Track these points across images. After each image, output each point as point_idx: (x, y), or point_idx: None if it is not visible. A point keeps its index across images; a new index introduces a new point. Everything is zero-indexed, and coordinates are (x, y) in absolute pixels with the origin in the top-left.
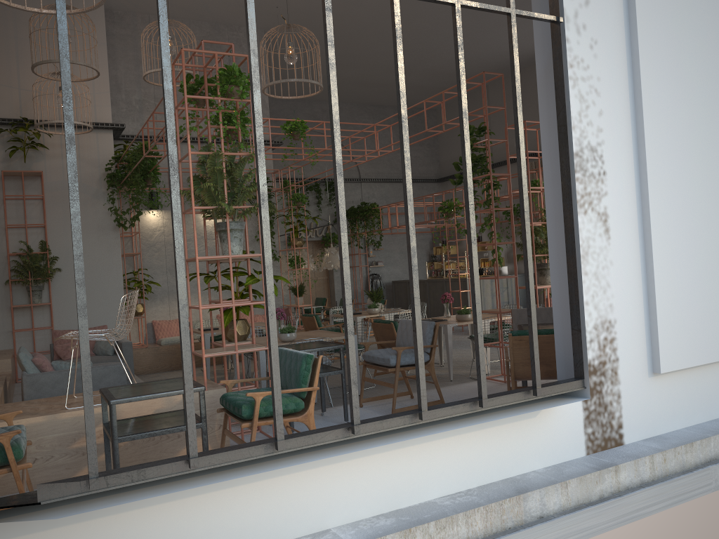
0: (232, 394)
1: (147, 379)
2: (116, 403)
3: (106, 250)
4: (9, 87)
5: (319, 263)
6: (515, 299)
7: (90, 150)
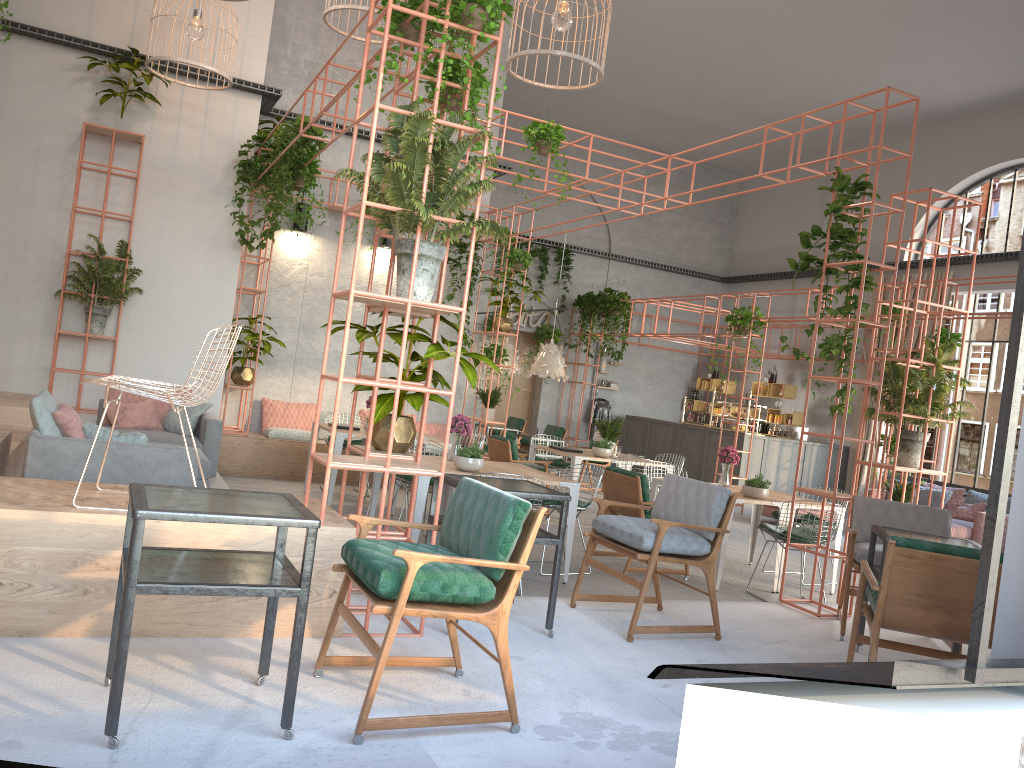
0: (367, 545)
1: (235, 484)
2: (148, 518)
3: (215, 277)
4: (122, 0)
5: (523, 366)
6: (812, 480)
7: (223, 120)
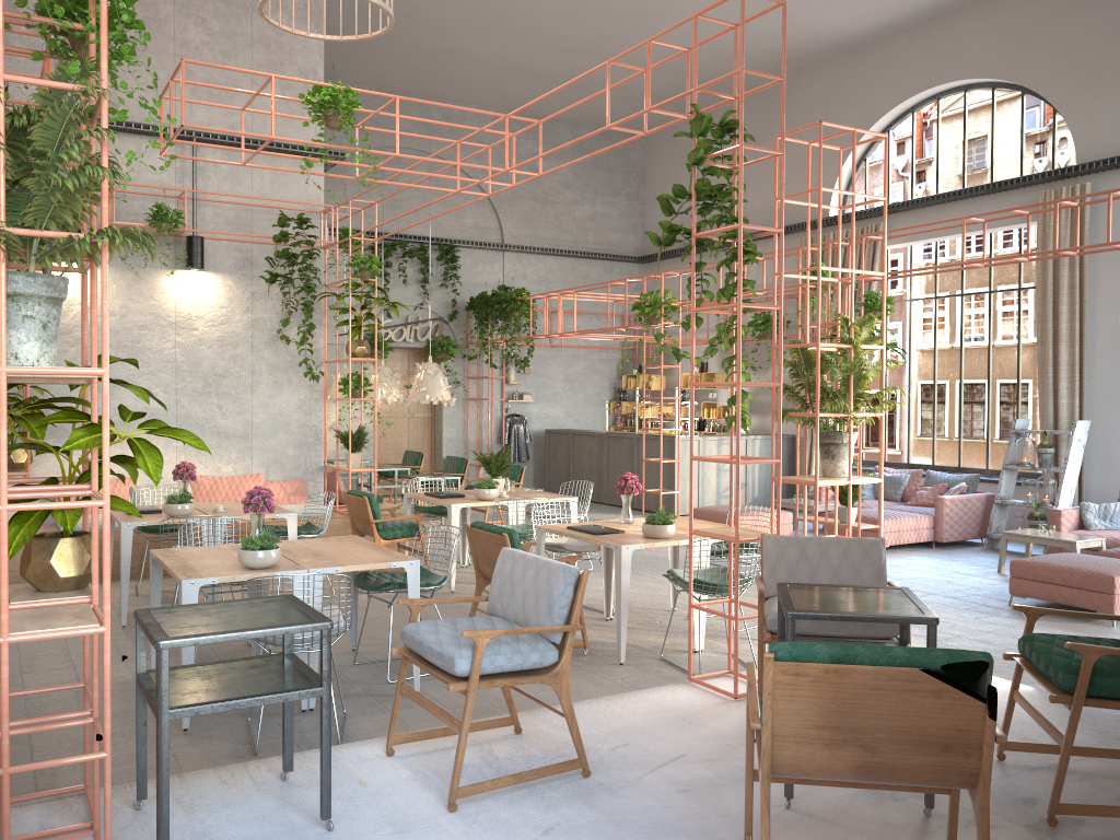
0: None
1: None
2: None
3: None
4: None
5: None
6: (759, 479)
7: None
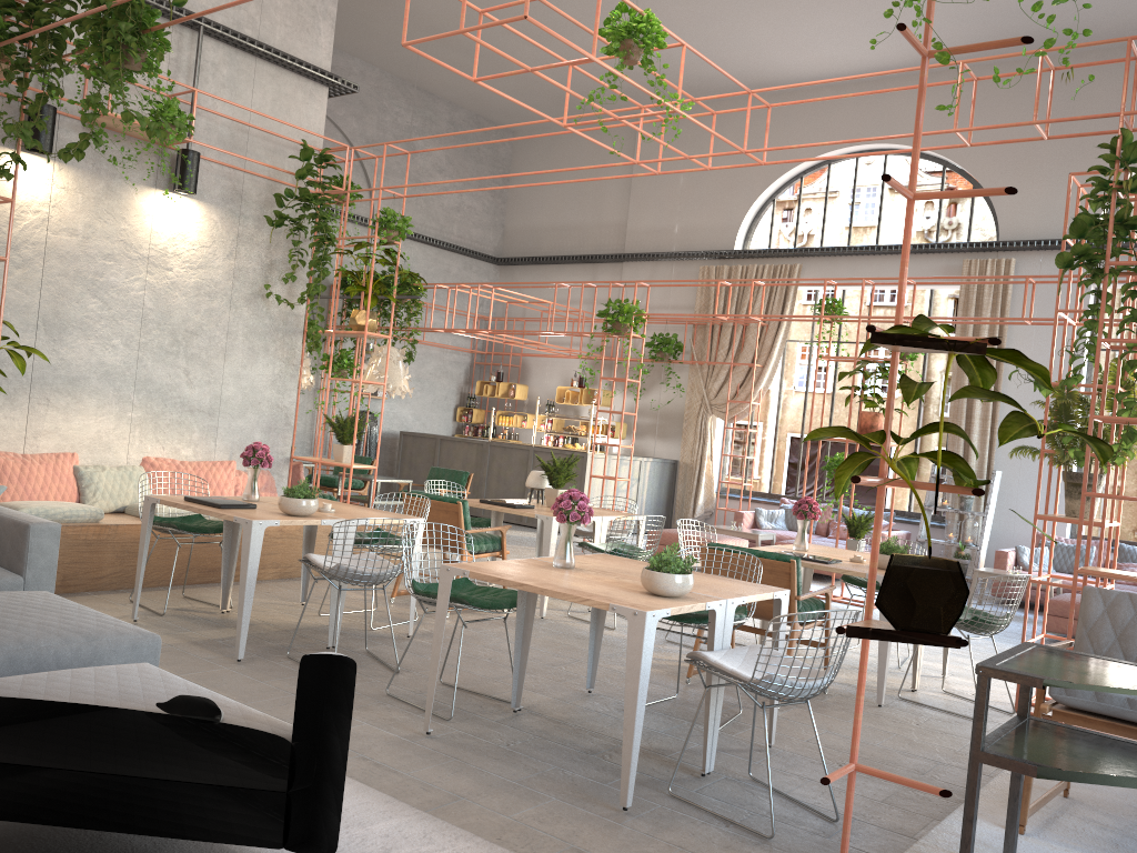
0: None
1: None
2: None
3: None
4: None
5: None
6: (646, 502)
7: None
